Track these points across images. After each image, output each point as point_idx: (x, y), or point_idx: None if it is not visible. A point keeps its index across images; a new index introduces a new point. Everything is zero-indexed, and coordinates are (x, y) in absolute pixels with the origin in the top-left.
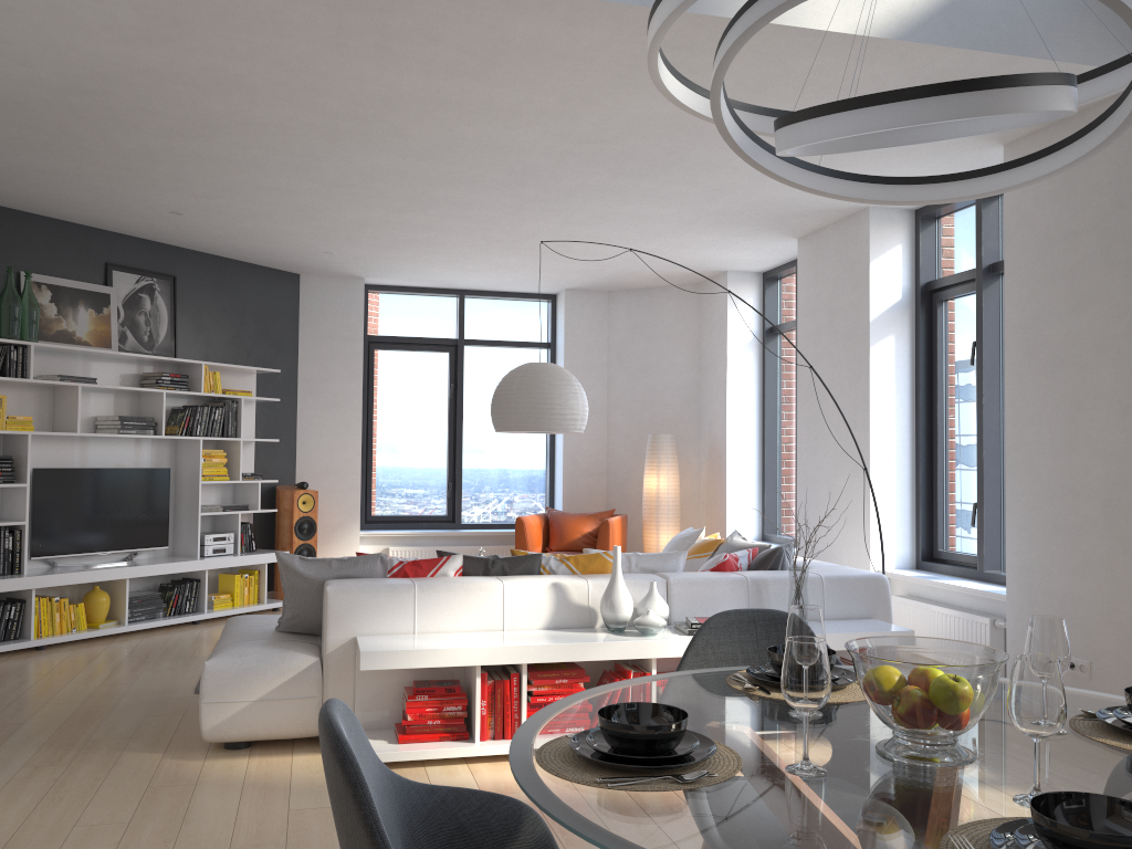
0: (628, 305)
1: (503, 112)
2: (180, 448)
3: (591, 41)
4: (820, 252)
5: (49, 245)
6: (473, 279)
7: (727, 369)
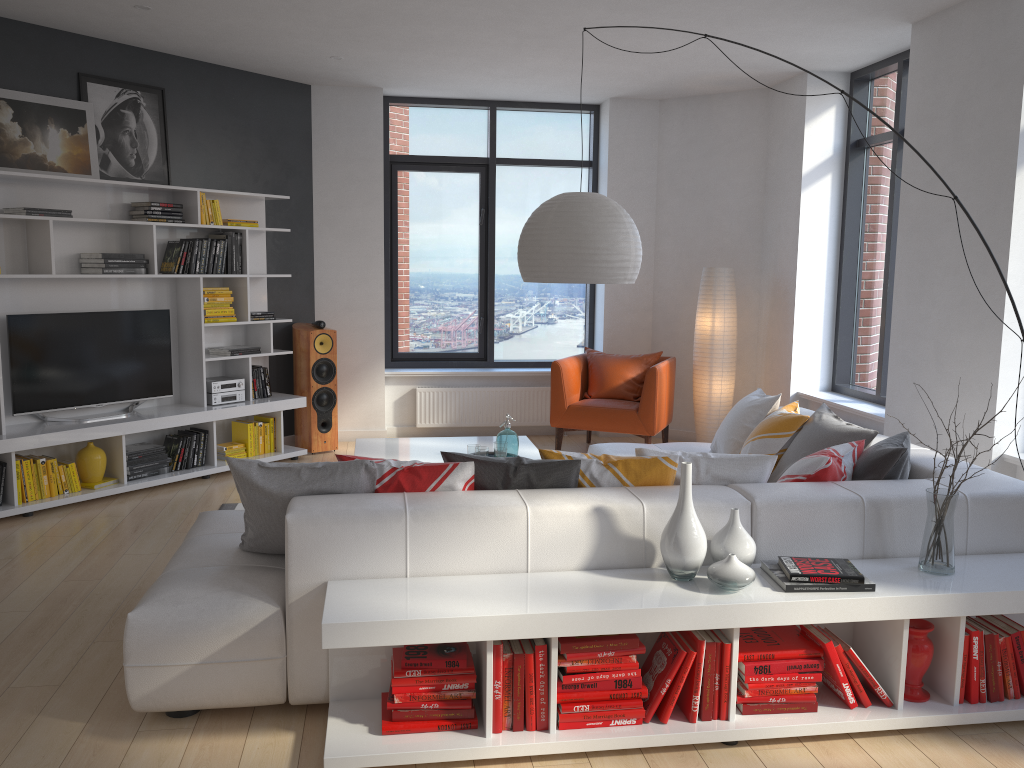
0: (682, 116)
1: None
2: (181, 286)
3: None
4: (946, 40)
5: (5, 53)
6: (505, 87)
7: (802, 192)
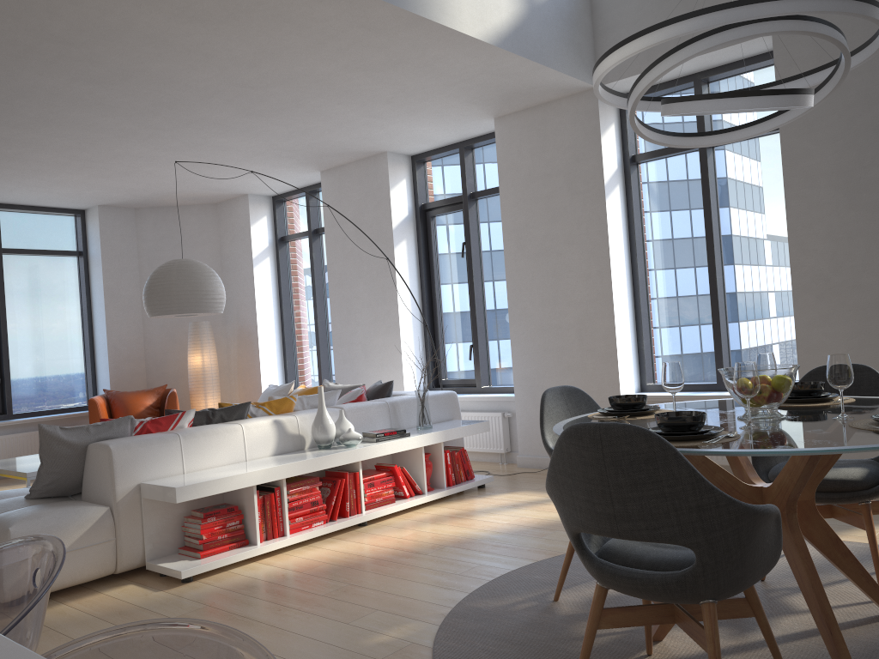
0: (155, 220)
1: (201, 55)
2: None
3: (321, 15)
4: (344, 182)
5: None
6: (19, 193)
7: (254, 269)
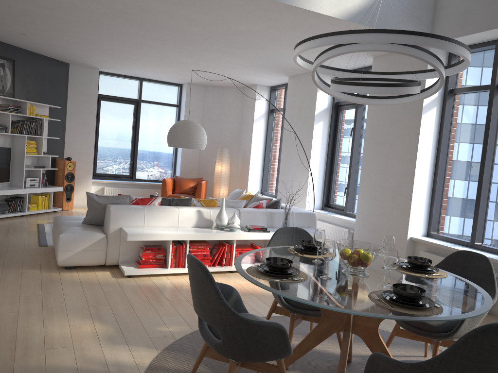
0: (213, 93)
1: (190, 20)
2: (15, 139)
3: (235, 3)
4: (297, 84)
5: None
6: (148, 74)
7: (253, 125)
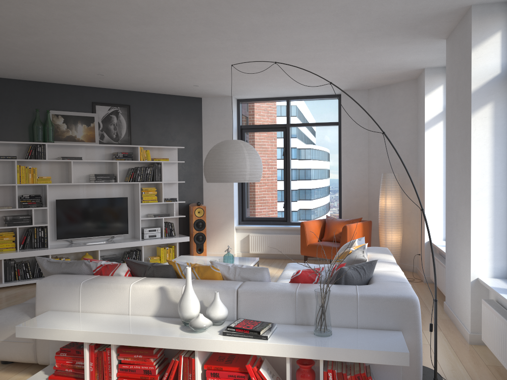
0: (378, 96)
1: None
2: (134, 187)
3: None
4: (453, 46)
5: (62, 97)
6: (284, 90)
7: (425, 132)
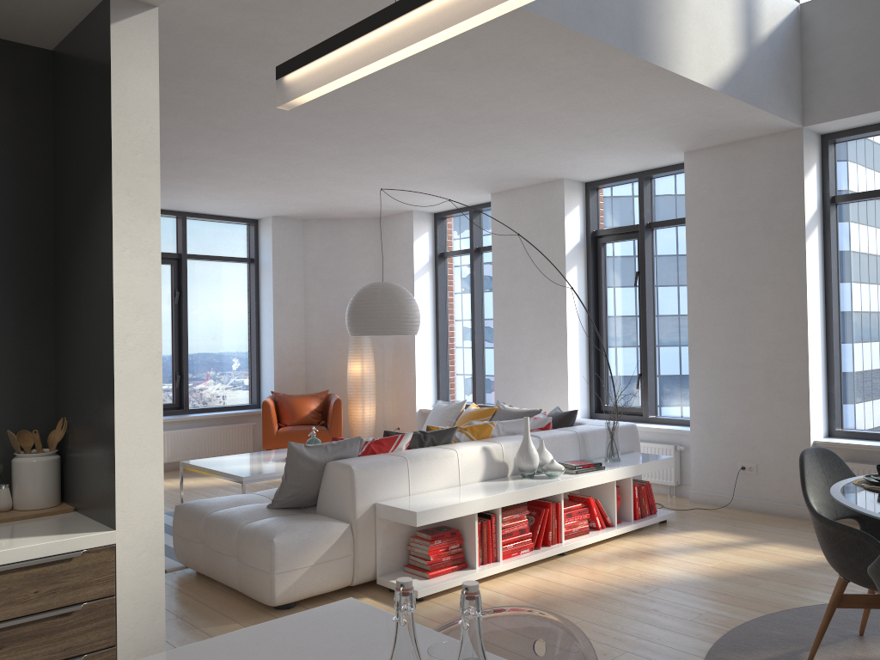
0: (321, 231)
1: (434, 96)
2: None
3: (563, 64)
4: (515, 205)
5: None
6: (208, 204)
7: (414, 283)
